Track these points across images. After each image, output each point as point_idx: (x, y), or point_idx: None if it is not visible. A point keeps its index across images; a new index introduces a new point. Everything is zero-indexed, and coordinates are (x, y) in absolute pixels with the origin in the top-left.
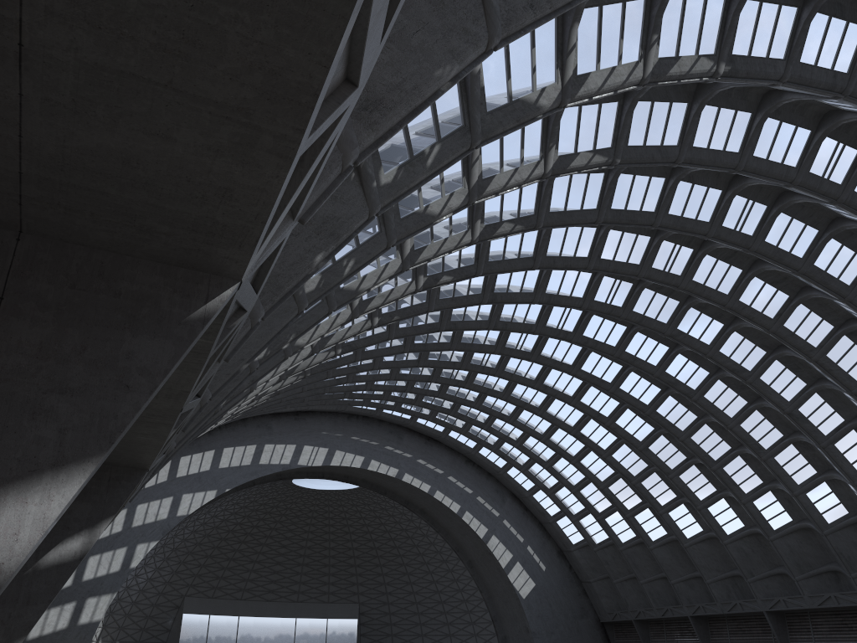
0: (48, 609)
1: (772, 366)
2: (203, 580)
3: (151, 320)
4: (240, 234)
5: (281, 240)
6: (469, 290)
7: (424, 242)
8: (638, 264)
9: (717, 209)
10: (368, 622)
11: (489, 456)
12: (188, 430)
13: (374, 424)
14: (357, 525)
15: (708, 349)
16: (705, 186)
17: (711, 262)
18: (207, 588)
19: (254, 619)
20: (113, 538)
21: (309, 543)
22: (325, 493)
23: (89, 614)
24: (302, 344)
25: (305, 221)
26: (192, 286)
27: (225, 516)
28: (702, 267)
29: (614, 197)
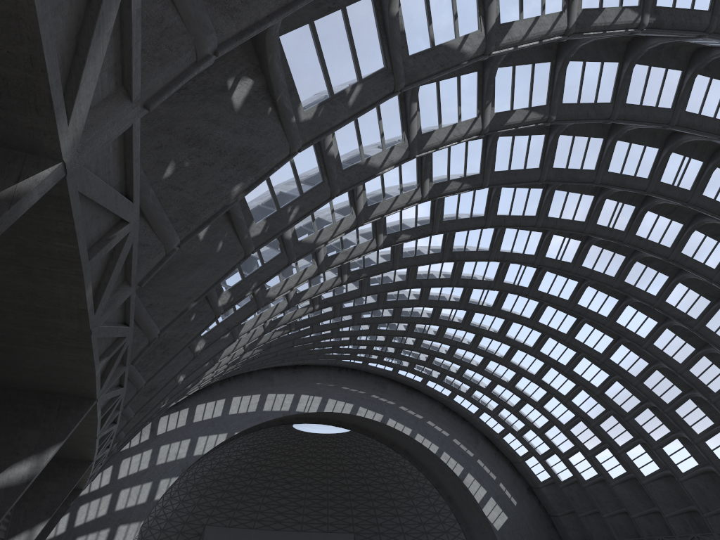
0: (86, 534)
1: (717, 314)
2: (221, 511)
3: None
4: (28, 92)
5: (122, 125)
6: (429, 250)
7: (377, 199)
8: (584, 221)
9: (655, 166)
10: None
11: (462, 403)
12: (157, 369)
13: (361, 375)
14: (350, 464)
15: (655, 300)
16: (642, 145)
17: (653, 218)
18: (224, 519)
19: None
20: (140, 474)
21: (309, 480)
22: (321, 436)
23: (121, 539)
24: (273, 296)
25: (149, 106)
26: (2, 165)
27: (237, 457)
28: (644, 223)
29: (555, 157)
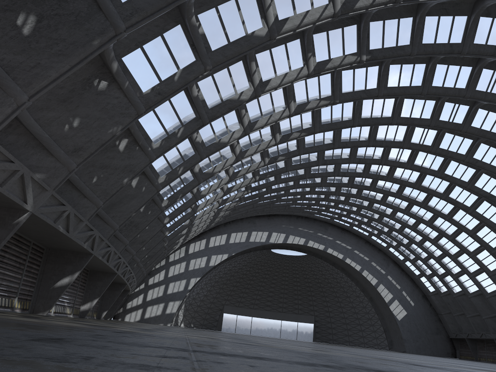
0: (152, 305)
1: None
2: (233, 298)
3: (2, 224)
4: (14, 203)
5: (47, 196)
6: (309, 159)
7: (247, 147)
8: (402, 141)
9: (434, 111)
10: (319, 326)
11: (377, 240)
12: (134, 236)
13: (311, 221)
14: (310, 274)
15: (467, 184)
16: (422, 99)
17: (451, 137)
18: (235, 302)
19: (259, 319)
20: (180, 275)
21: (286, 282)
22: (290, 257)
23: (170, 309)
24: (204, 194)
25: (55, 189)
26: (15, 214)
27: (240, 267)
28: (445, 140)
29: (362, 112)
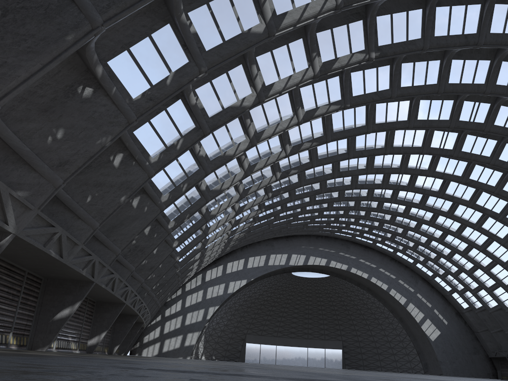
0: (170, 338)
1: None
2: (255, 326)
3: None
4: None
5: (32, 216)
6: (323, 172)
7: (256, 160)
8: (421, 146)
9: (453, 111)
10: (348, 351)
11: (403, 256)
12: (140, 261)
13: (332, 240)
14: (335, 297)
15: (494, 189)
16: (440, 100)
17: (473, 138)
18: (257, 330)
19: (284, 347)
20: (197, 304)
21: (310, 307)
22: (312, 279)
23: (189, 341)
24: (214, 214)
25: (40, 208)
26: None
27: (260, 293)
28: (467, 142)
29: (376, 117)
